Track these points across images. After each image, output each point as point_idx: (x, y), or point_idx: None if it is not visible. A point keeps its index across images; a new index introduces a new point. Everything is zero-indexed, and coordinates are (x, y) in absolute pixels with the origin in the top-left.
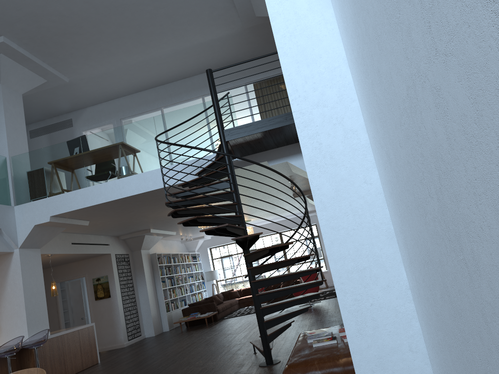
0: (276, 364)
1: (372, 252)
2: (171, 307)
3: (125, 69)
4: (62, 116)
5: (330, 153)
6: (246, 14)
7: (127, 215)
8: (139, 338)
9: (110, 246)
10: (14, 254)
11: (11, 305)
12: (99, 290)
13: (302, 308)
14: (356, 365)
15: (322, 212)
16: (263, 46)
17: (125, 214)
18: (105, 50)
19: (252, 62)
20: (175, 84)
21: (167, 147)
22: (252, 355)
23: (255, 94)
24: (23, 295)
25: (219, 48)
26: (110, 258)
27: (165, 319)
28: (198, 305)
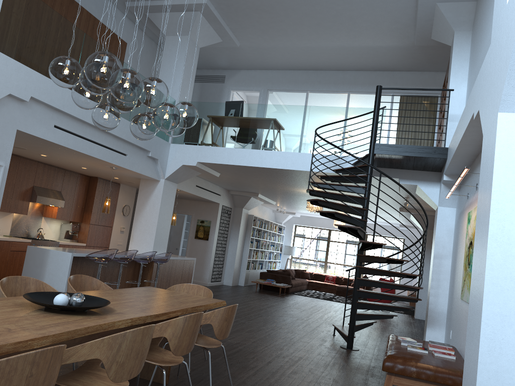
0: (355, 350)
1: (514, 307)
2: (251, 266)
3: (291, 49)
4: (217, 71)
5: (508, 235)
6: (423, 34)
7: (251, 179)
8: (218, 283)
9: (221, 196)
10: (160, 183)
11: (146, 222)
12: (200, 231)
13: (388, 314)
14: (479, 370)
15: (489, 270)
16: (424, 63)
17: (251, 178)
18: (283, 30)
19: (407, 74)
20: (327, 73)
21: (319, 140)
22: (332, 335)
23: (399, 106)
24: (157, 218)
25: (382, 55)
26: (218, 207)
27: (243, 275)
28: (275, 273)
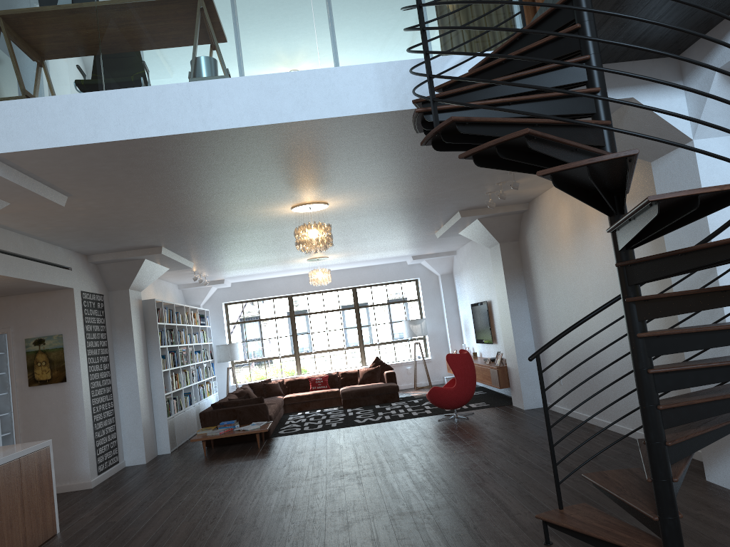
0: None
1: None
2: (173, 406)
3: None
4: None
5: None
6: None
7: (158, 199)
8: (115, 468)
9: (73, 272)
10: None
11: None
12: (40, 366)
13: None
14: None
15: None
16: None
17: (159, 193)
18: None
19: None
20: None
21: None
22: None
23: None
24: None
25: None
26: (72, 299)
27: (165, 431)
28: (232, 406)
